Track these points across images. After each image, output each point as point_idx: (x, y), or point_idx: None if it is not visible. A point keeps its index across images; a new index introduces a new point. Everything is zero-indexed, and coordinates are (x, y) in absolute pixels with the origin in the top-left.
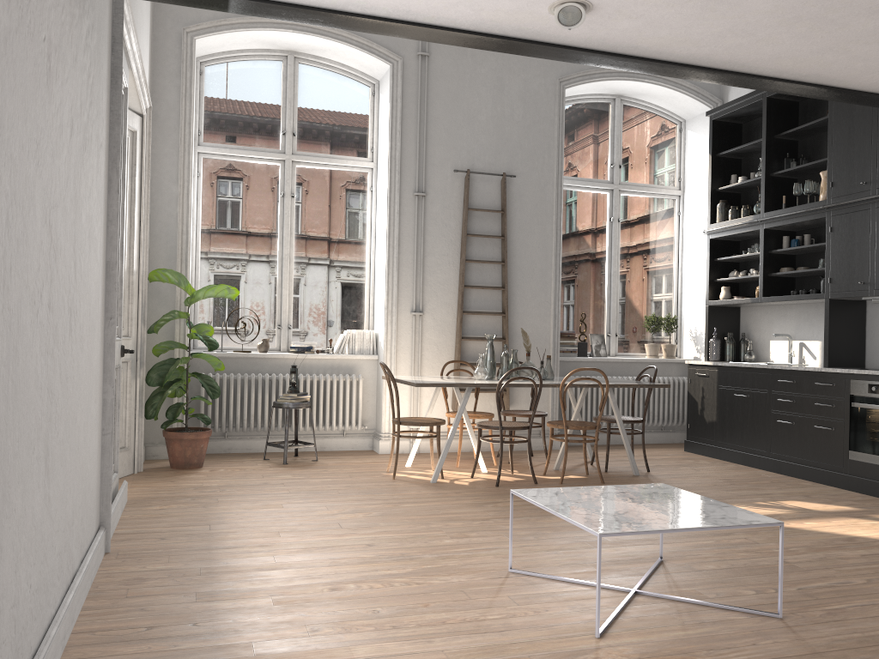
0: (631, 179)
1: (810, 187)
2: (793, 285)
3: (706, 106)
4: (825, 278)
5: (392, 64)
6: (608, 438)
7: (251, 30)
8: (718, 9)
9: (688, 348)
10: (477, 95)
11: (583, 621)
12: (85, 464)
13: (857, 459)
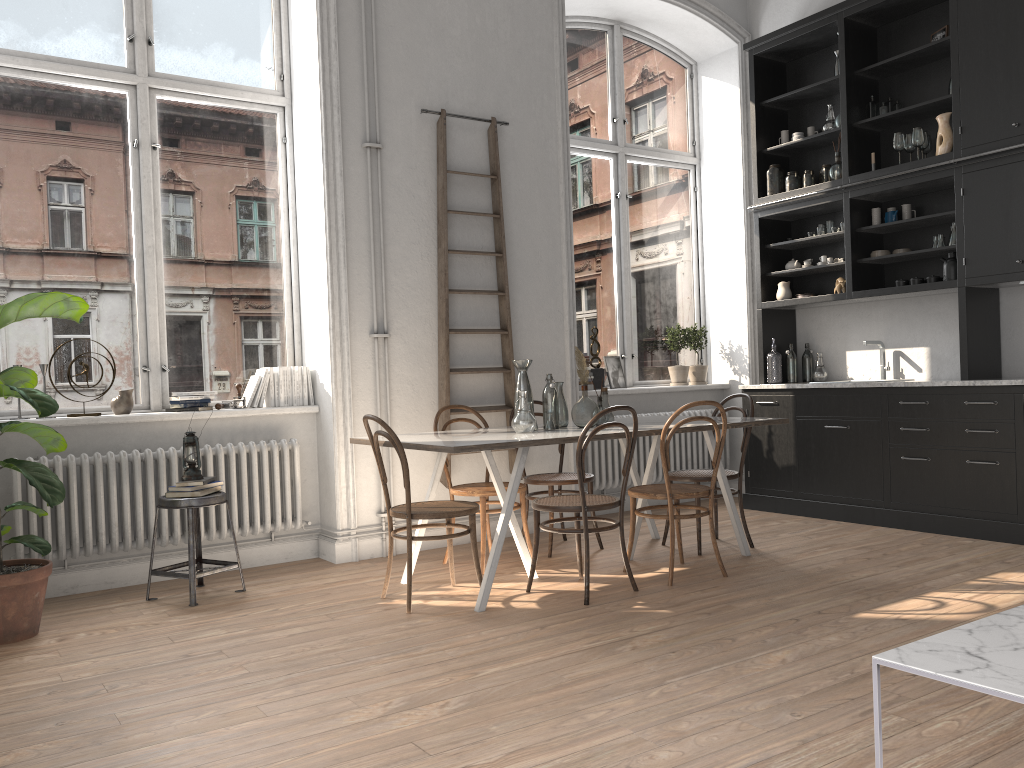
0: (637, 141)
1: (921, 137)
2: (882, 275)
3: (731, 41)
4: (957, 259)
5: None
6: (698, 504)
7: None
8: None
9: (719, 370)
10: None
11: None
12: None
13: None
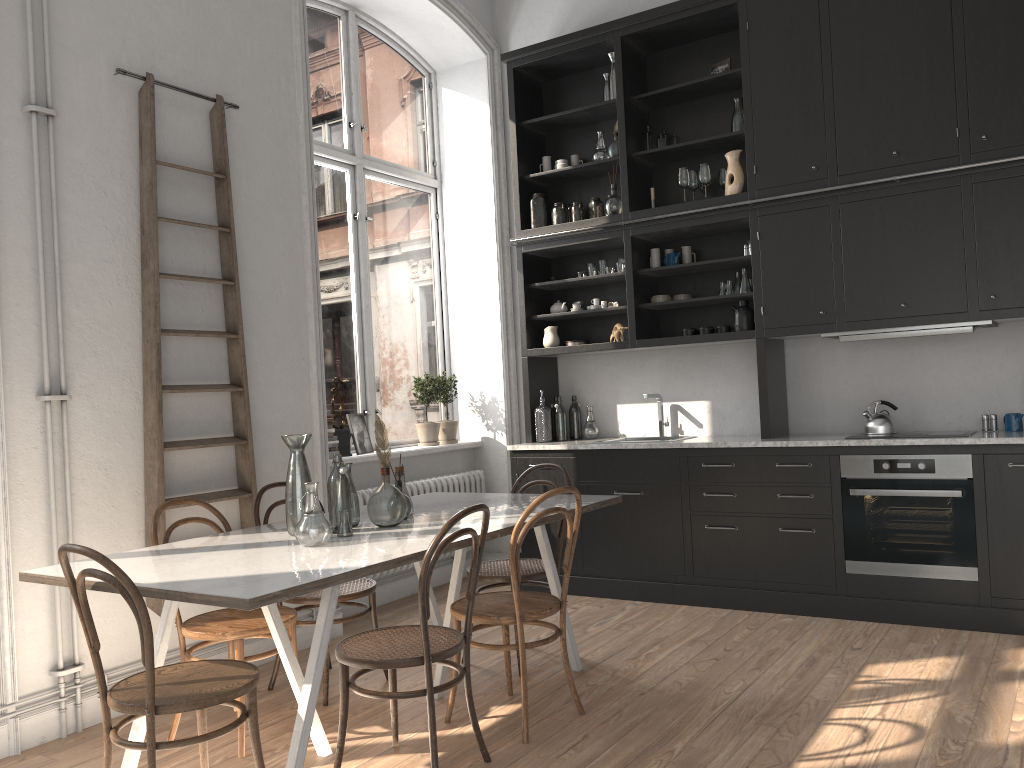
0: (376, 153)
1: (710, 174)
2: (658, 321)
3: (480, 51)
4: (754, 308)
5: None
6: None
7: None
8: None
9: (468, 425)
10: None
11: None
12: None
13: (863, 572)
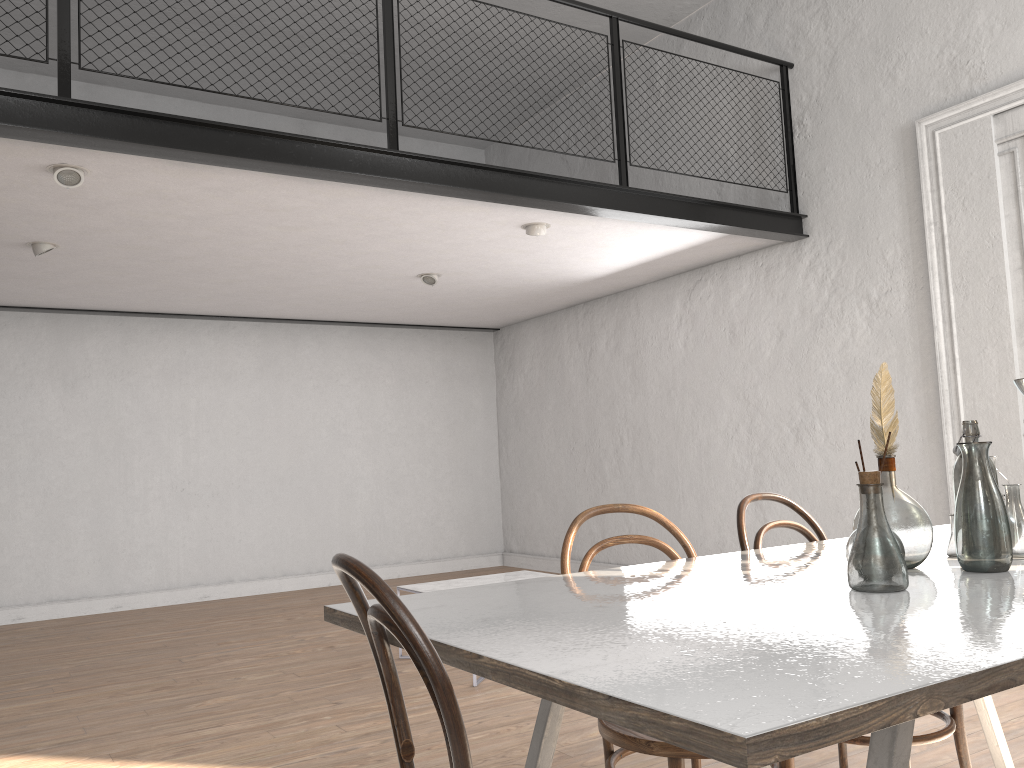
0: None
1: None
2: None
3: None
4: None
5: None
6: None
7: None
8: (437, 225)
9: None
10: None
11: None
12: None
13: None
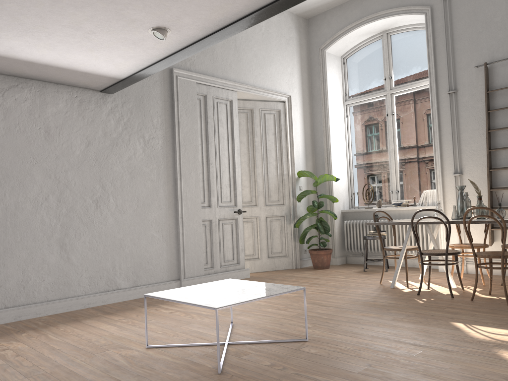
0: None
1: None
2: None
3: None
4: None
5: (425, 13)
6: None
7: (348, 33)
8: None
9: None
10: (491, 4)
11: (168, 343)
12: (138, 253)
13: None
